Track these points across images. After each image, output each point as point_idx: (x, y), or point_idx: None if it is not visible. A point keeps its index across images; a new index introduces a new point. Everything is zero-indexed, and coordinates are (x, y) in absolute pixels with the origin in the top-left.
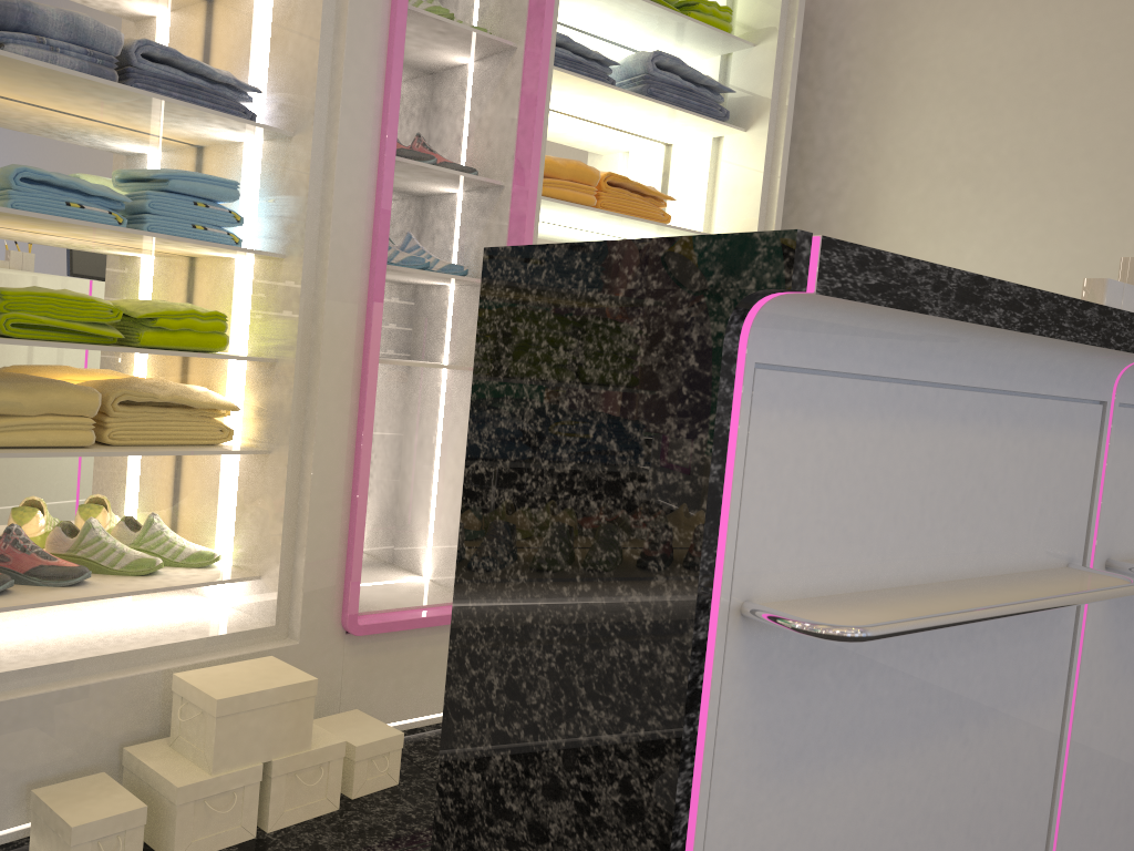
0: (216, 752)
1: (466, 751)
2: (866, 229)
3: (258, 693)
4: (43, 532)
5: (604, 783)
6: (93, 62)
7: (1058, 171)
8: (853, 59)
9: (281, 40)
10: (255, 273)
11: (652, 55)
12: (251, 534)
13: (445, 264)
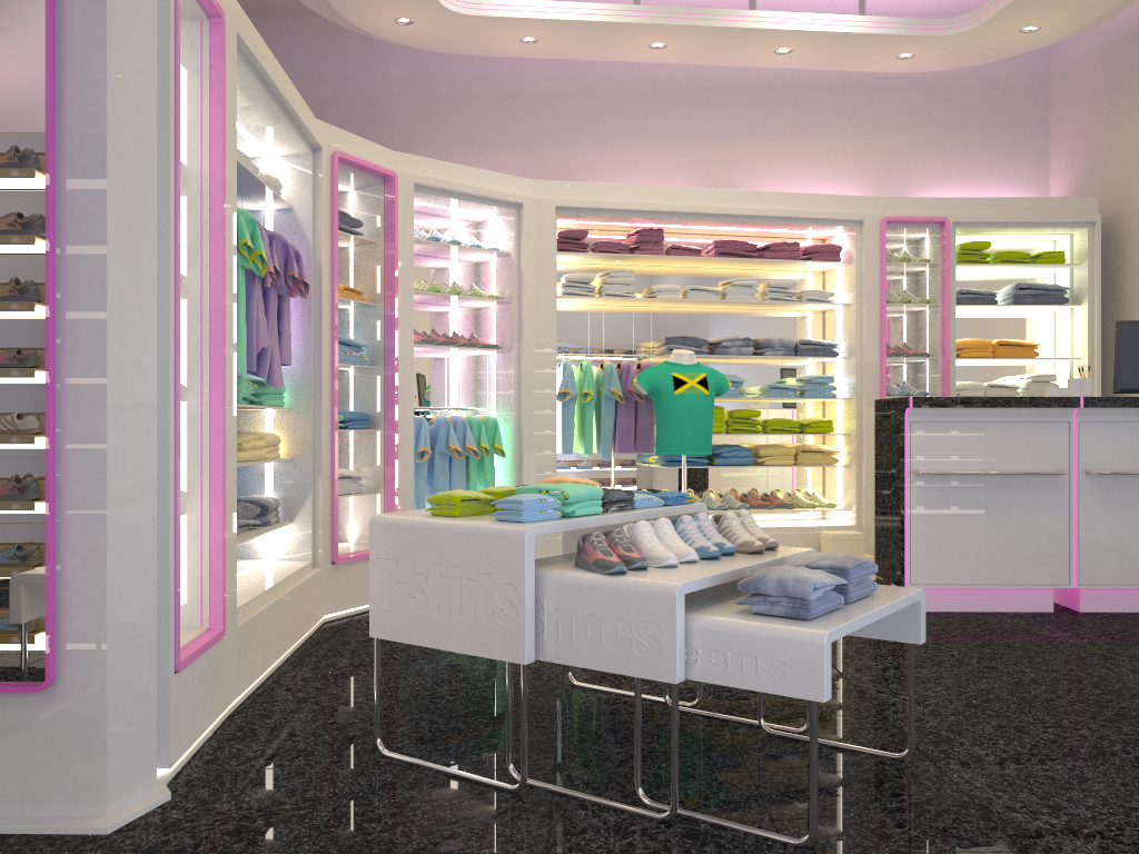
0: (832, 550)
1: (877, 520)
2: None
3: (843, 534)
4: (781, 497)
5: (893, 512)
6: (787, 351)
7: None
8: (1138, 259)
9: (845, 326)
10: (842, 405)
11: (1014, 286)
12: (846, 495)
13: (918, 391)
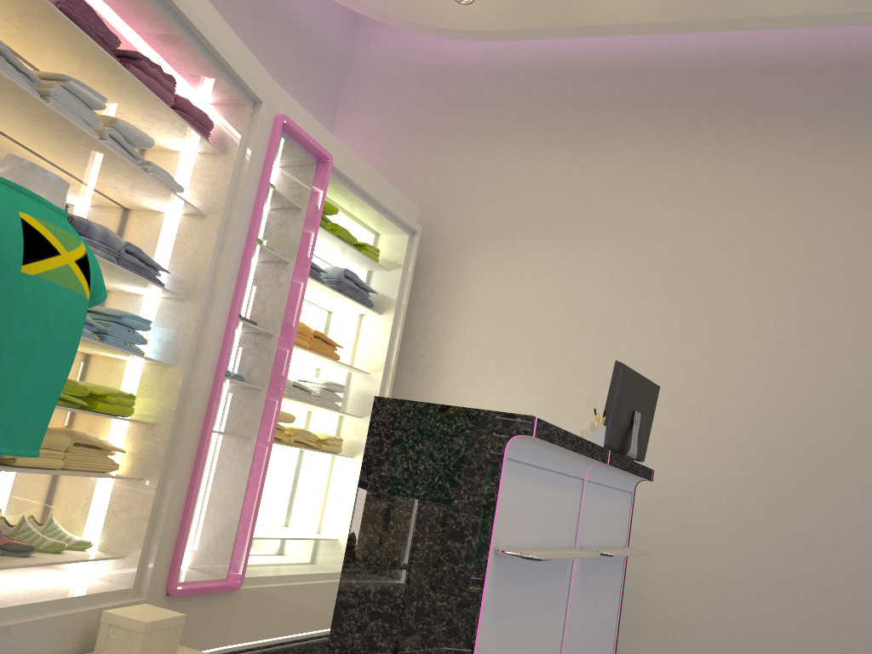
0: None
1: (351, 624)
2: (437, 376)
3: (162, 620)
4: None
5: (437, 623)
6: (108, 253)
7: (533, 362)
8: (435, 285)
9: (183, 246)
10: (143, 371)
11: (344, 271)
12: (119, 530)
13: (234, 374)
